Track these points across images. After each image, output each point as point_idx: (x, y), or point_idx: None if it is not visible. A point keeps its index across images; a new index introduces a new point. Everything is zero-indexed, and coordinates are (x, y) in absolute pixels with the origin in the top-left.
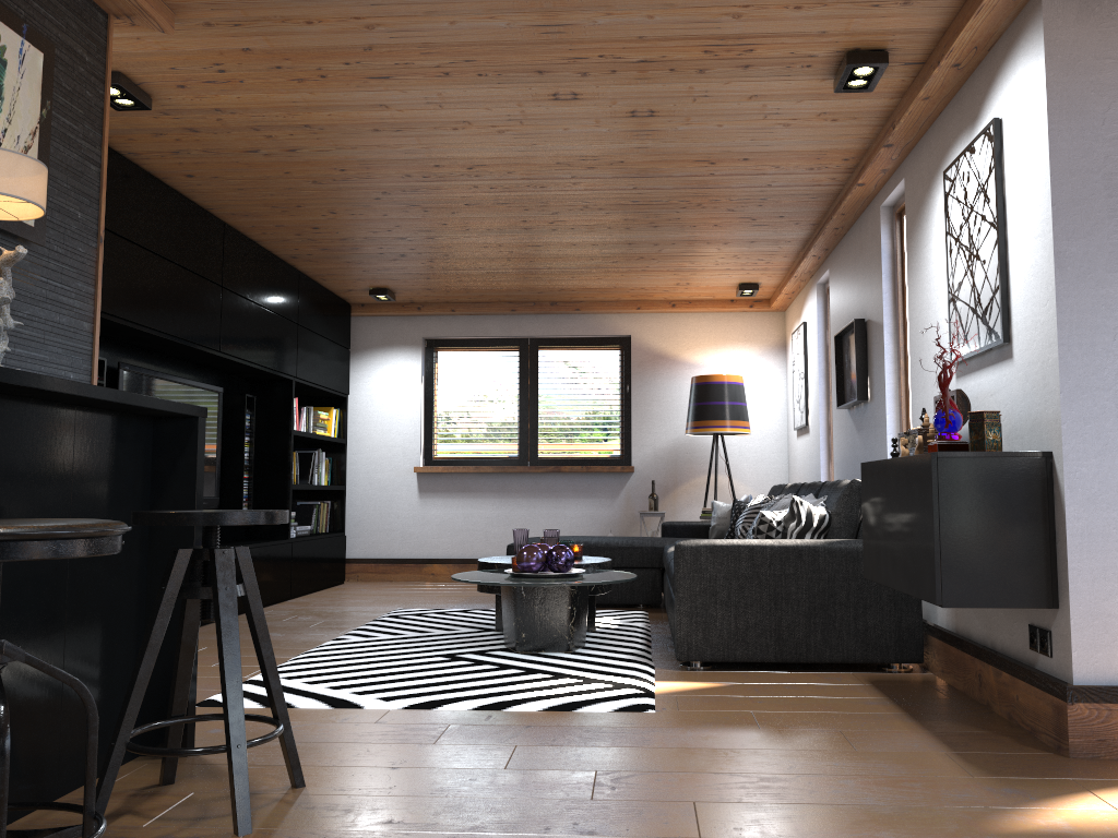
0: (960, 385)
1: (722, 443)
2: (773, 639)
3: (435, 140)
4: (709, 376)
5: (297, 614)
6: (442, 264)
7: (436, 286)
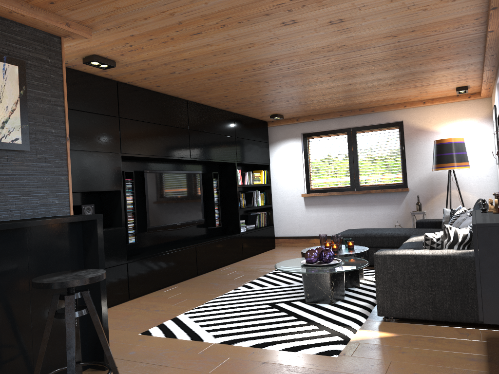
0: None
1: (453, 174)
2: (431, 307)
3: (244, 54)
4: (442, 140)
5: (236, 270)
6: (293, 101)
7: (298, 110)
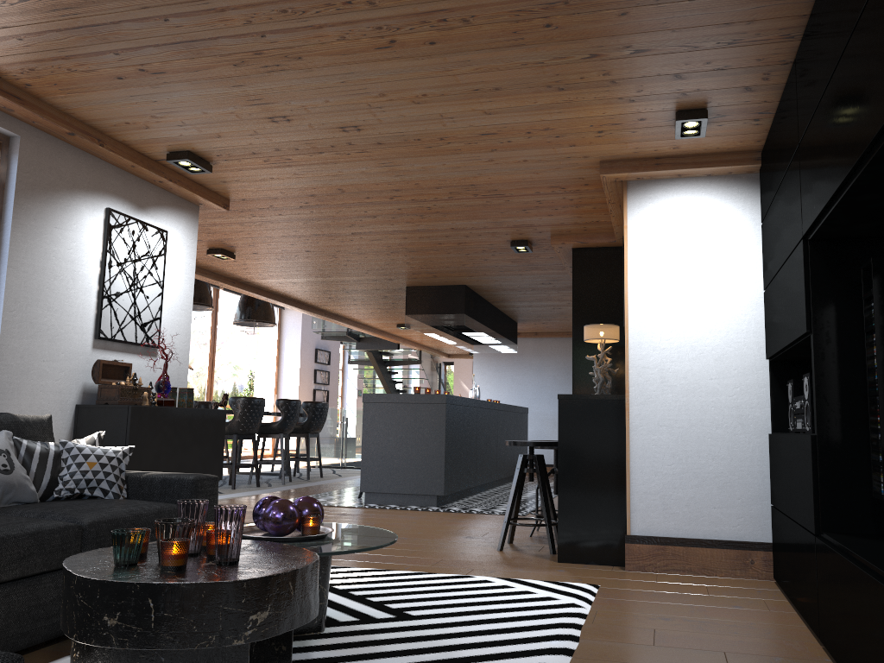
0: (97, 354)
1: None
2: None
3: (440, 81)
4: None
5: None
6: None
7: None
